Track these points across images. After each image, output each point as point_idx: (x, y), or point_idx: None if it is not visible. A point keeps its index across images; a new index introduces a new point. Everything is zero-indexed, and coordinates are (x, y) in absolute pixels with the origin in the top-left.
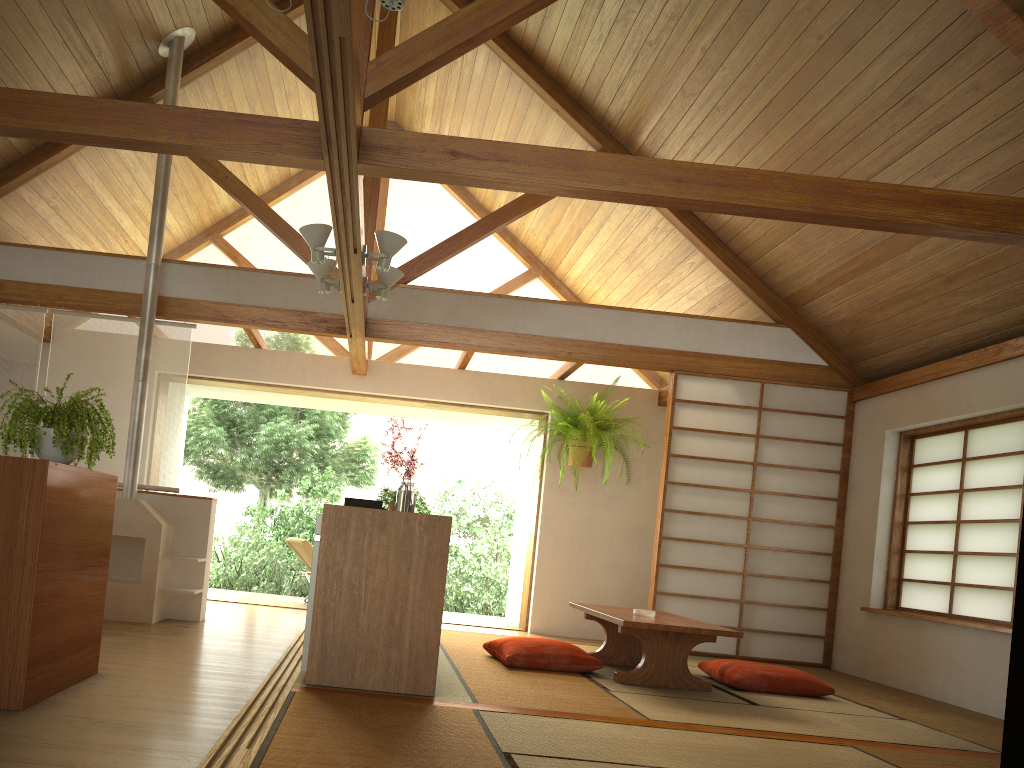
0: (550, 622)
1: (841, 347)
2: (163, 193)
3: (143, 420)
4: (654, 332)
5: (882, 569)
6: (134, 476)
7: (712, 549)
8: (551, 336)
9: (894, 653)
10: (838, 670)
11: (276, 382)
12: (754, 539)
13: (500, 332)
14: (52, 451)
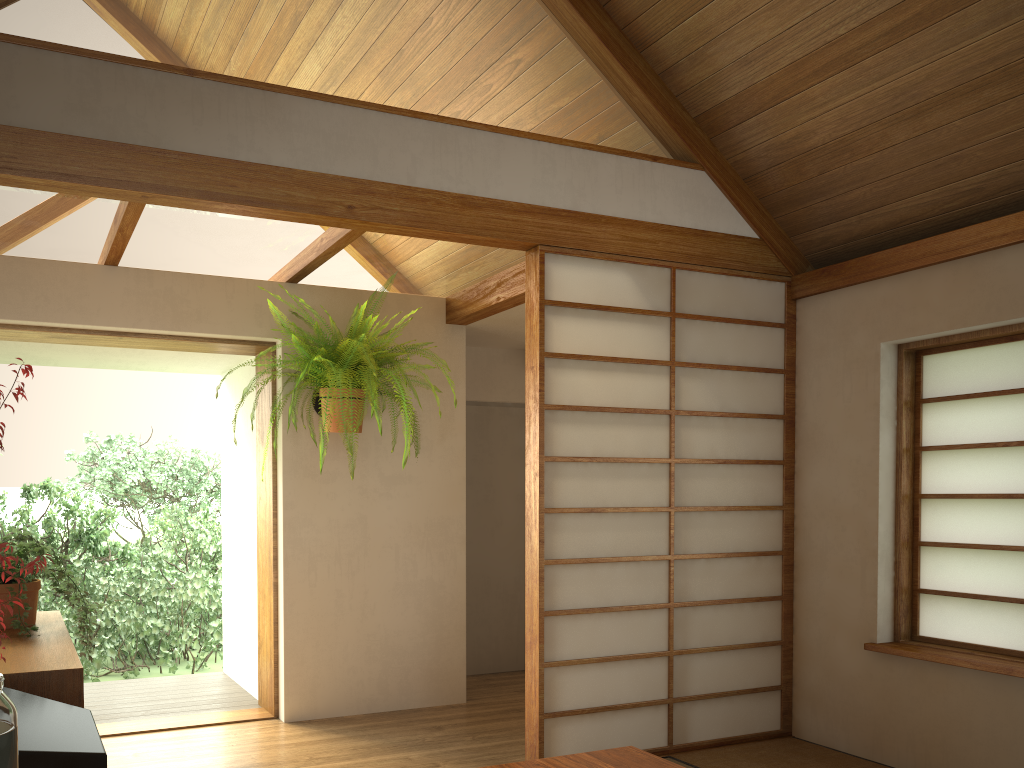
0: (316, 698)
1: (783, 205)
2: None
3: None
4: (500, 170)
5: (889, 577)
6: None
7: (622, 571)
8: (310, 170)
9: (955, 728)
10: (811, 740)
11: None
12: (680, 544)
13: (201, 157)
14: None
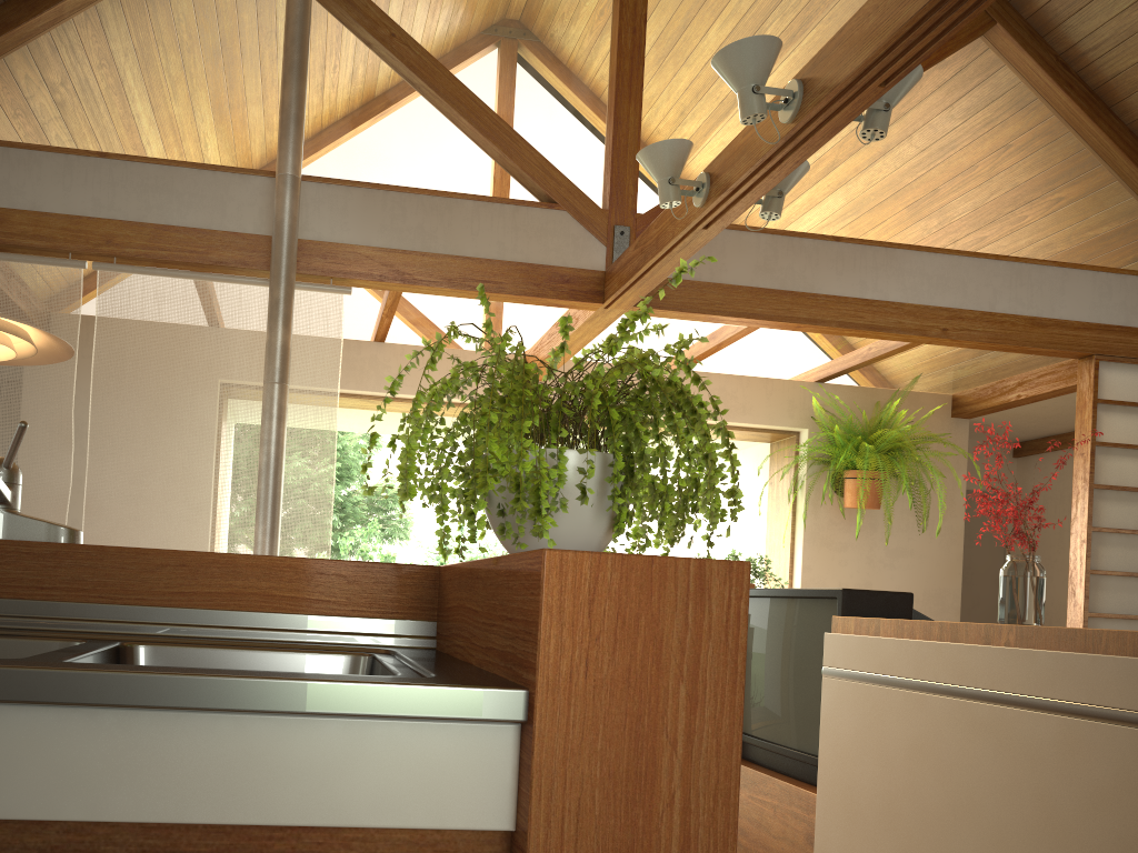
0: None
1: None
2: (302, 50)
3: (284, 453)
4: (1064, 296)
5: None
6: (274, 553)
7: None
8: (916, 303)
9: None
10: None
11: (408, 394)
12: None
13: (840, 297)
14: (581, 524)
